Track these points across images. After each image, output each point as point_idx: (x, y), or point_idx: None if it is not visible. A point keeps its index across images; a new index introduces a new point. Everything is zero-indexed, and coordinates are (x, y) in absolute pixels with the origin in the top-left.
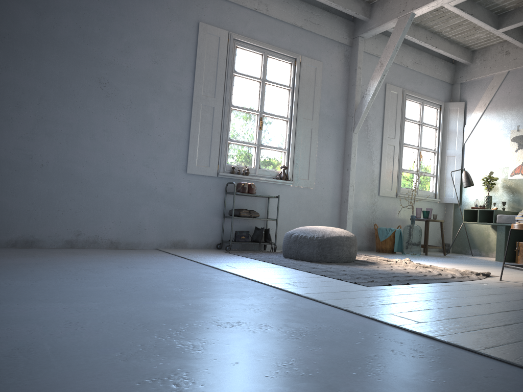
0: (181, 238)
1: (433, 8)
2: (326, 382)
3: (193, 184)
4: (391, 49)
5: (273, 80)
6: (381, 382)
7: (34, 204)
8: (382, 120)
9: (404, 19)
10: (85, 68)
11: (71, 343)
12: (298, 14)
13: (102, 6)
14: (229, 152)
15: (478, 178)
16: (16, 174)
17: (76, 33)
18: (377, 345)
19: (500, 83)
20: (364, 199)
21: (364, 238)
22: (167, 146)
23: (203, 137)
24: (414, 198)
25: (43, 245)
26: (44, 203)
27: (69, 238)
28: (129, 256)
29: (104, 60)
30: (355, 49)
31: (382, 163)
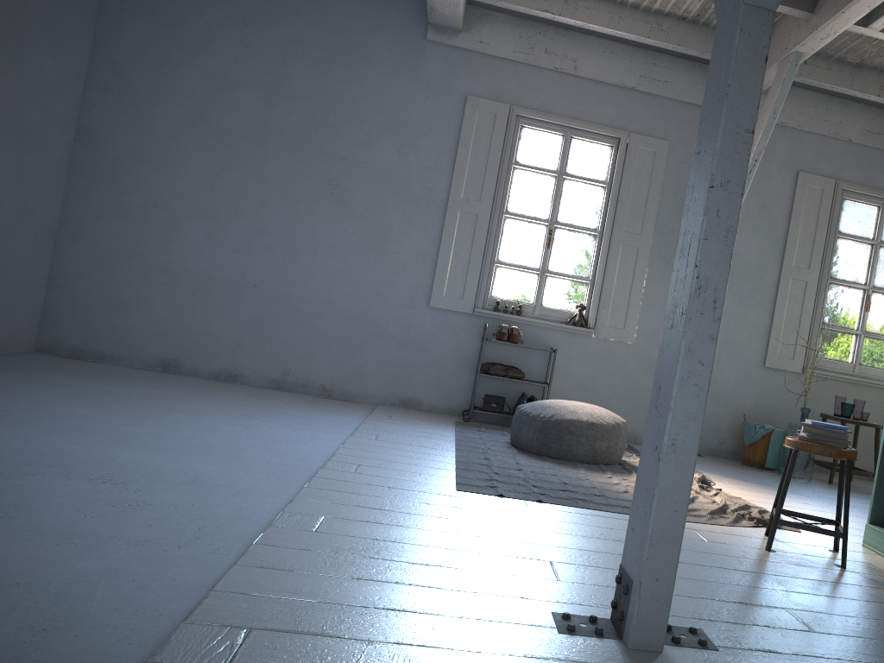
0: (414, 395)
1: (825, 41)
2: None
3: (438, 321)
4: (766, 115)
5: (578, 174)
6: (17, 550)
7: (242, 331)
8: (785, 235)
9: (785, 64)
10: (314, 166)
11: None
12: (629, 68)
13: (341, 87)
14: (495, 280)
15: None
16: (227, 294)
17: (308, 124)
18: (160, 532)
19: None
20: (733, 370)
21: (727, 437)
22: (407, 267)
23: (457, 256)
24: (810, 378)
25: (247, 382)
26: (253, 331)
27: (275, 376)
28: (303, 407)
29: (337, 156)
30: None
31: (777, 310)
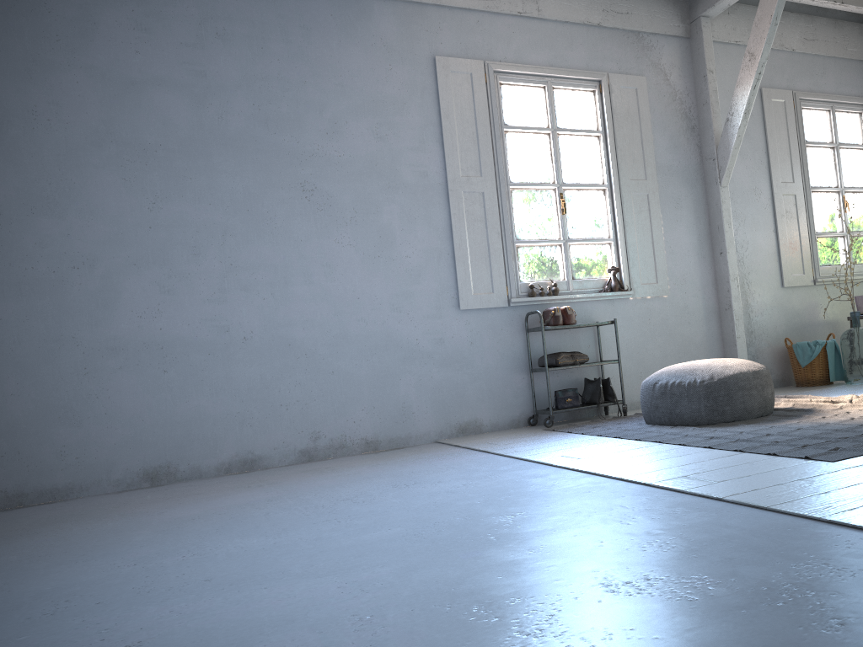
0: (471, 418)
1: None
2: None
3: (474, 325)
4: (766, 23)
5: (569, 126)
6: None
7: (244, 401)
8: (766, 153)
9: None
10: (278, 172)
11: None
12: (590, 3)
13: (285, 67)
14: (520, 262)
15: None
16: (211, 359)
17: (256, 120)
18: None
19: None
20: (759, 298)
21: (771, 366)
22: (422, 271)
23: (474, 245)
24: (851, 281)
25: (269, 464)
26: (259, 398)
27: (303, 446)
28: (401, 463)
29: (303, 154)
30: (697, 41)
31: (779, 229)
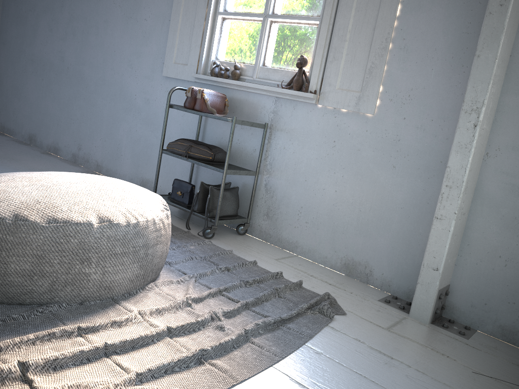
0: (150, 177)
1: None
2: None
3: None
4: None
5: None
6: None
7: (61, 110)
8: None
9: None
10: None
11: None
12: None
13: None
14: (221, 37)
15: None
16: (56, 78)
17: None
18: None
19: None
20: None
21: None
22: (151, 34)
23: (186, 13)
24: None
25: (61, 155)
26: (65, 110)
27: (74, 151)
28: None
29: None
30: None
31: None
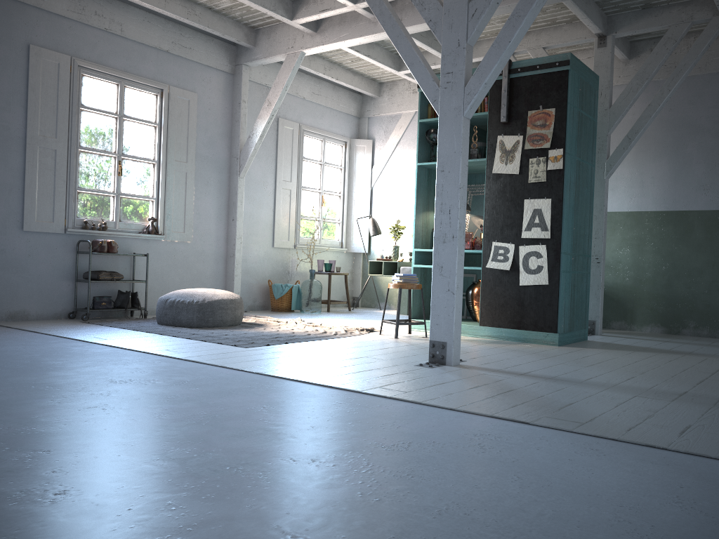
0: (20, 309)
1: (324, 51)
2: (200, 401)
3: (33, 243)
4: (280, 88)
5: (134, 116)
6: (235, 398)
7: None
8: (275, 160)
9: (294, 57)
10: None
11: (6, 399)
12: (163, 35)
13: None
14: (79, 204)
15: (387, 226)
16: None
17: None
18: (239, 384)
19: (408, 124)
20: (256, 252)
21: (257, 296)
22: None
23: (43, 186)
24: (313, 251)
25: None
26: None
27: None
28: None
29: None
30: (238, 79)
31: (277, 210)
